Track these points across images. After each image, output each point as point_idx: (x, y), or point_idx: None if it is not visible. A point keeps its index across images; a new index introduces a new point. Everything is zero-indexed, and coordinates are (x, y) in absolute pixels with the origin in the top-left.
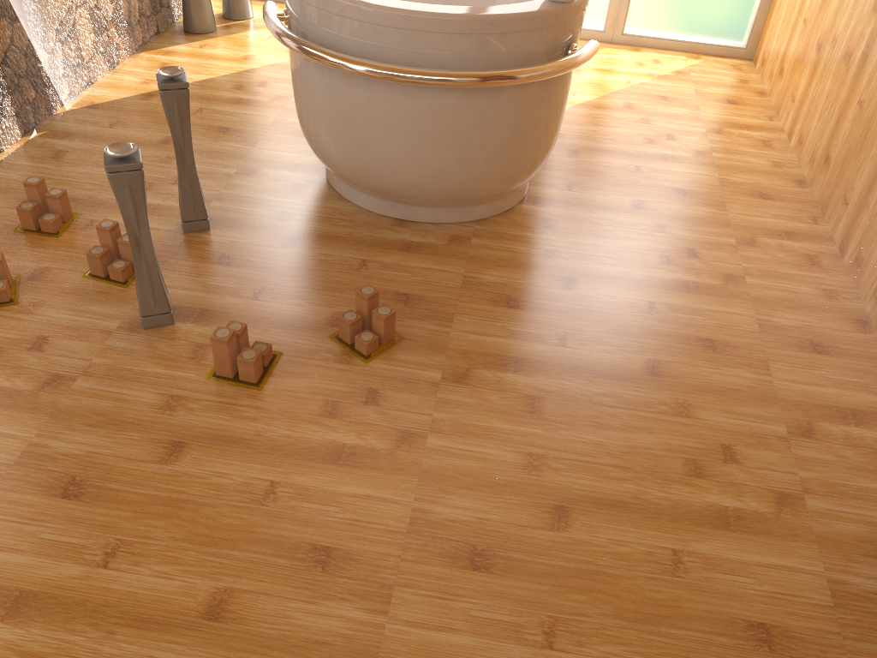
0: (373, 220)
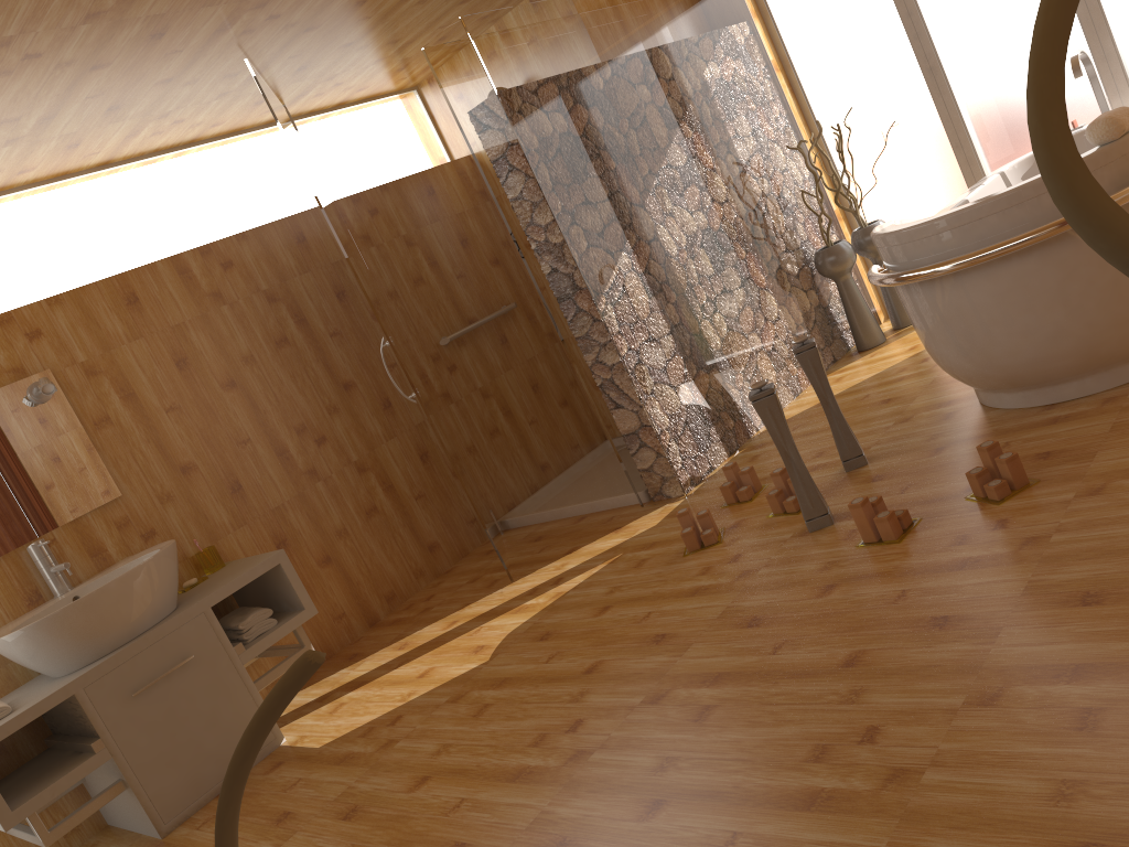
0: (1021, 413)
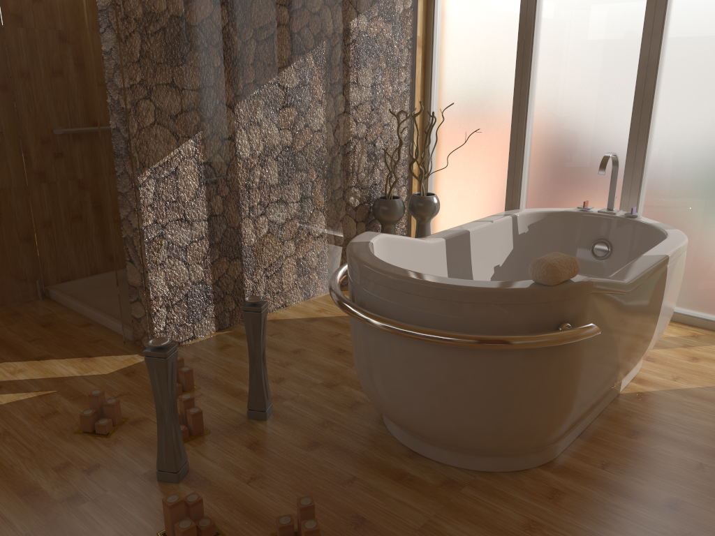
0: (391, 446)
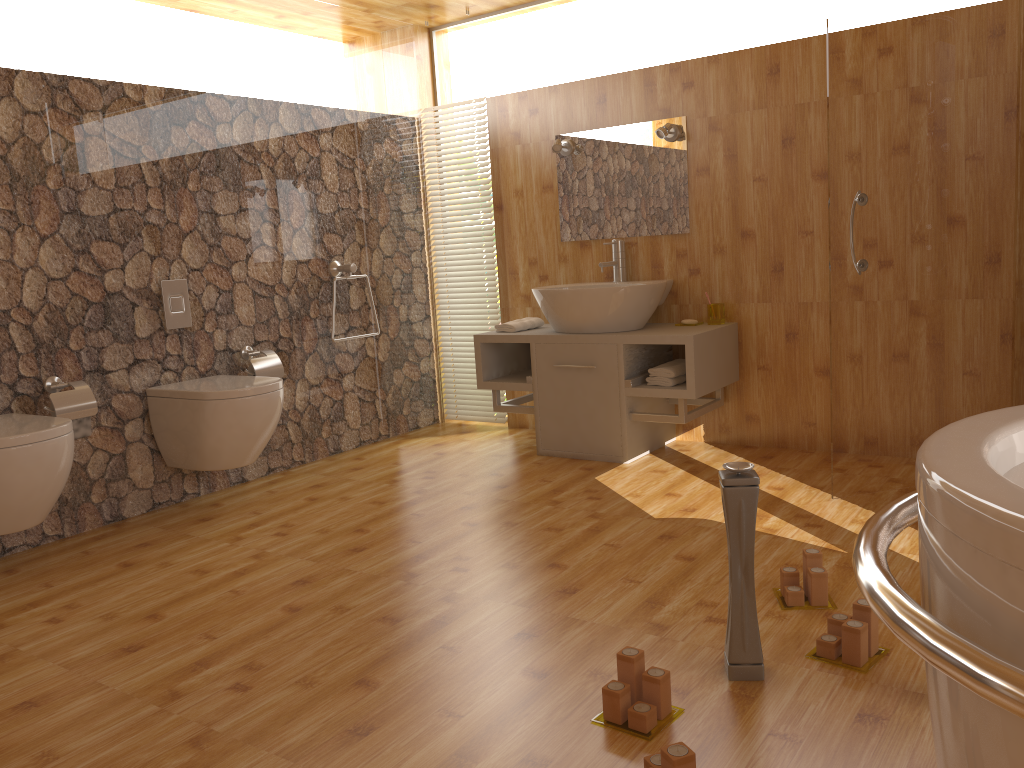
0: None
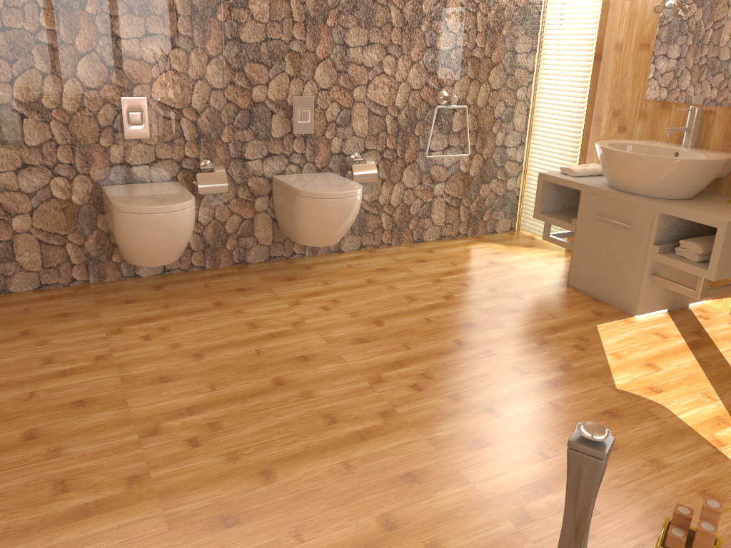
0: None
